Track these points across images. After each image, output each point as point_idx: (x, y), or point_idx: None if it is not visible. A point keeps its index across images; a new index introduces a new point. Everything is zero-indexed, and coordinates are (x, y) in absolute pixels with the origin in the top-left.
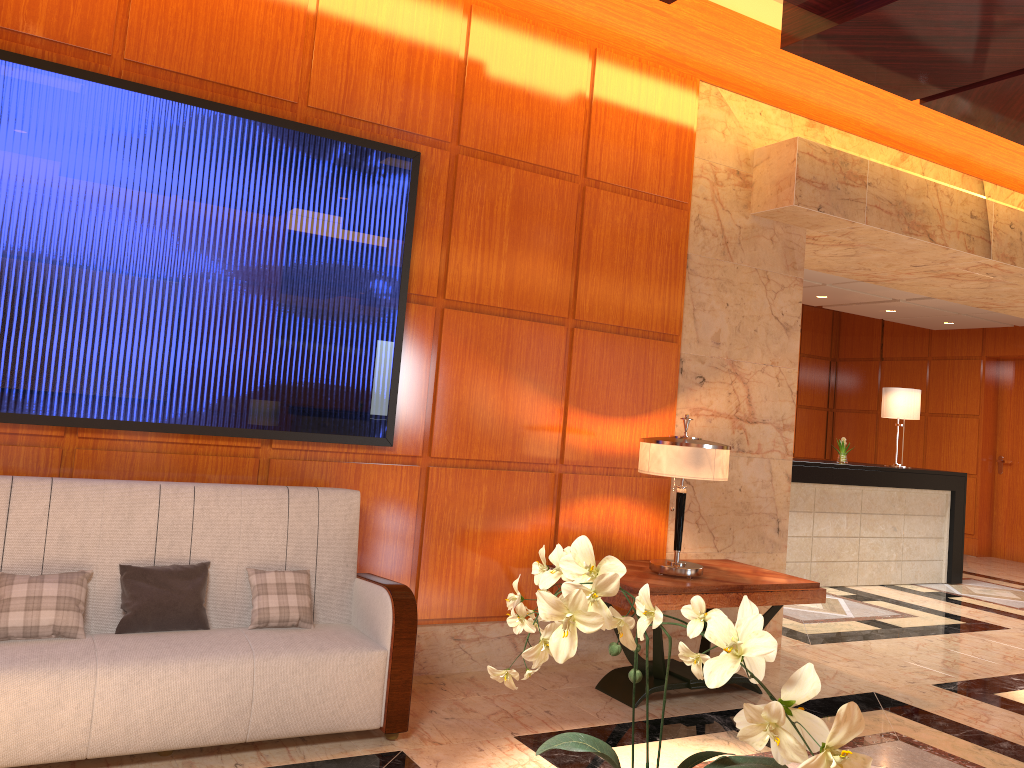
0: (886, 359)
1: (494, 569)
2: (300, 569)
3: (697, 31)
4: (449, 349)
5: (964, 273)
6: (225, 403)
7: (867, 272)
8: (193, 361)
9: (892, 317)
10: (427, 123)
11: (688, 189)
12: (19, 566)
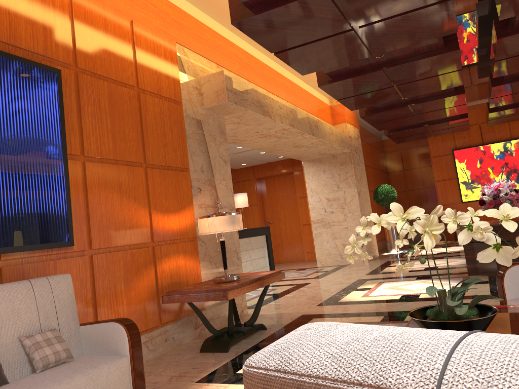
0: None
1: (133, 306)
2: (50, 329)
3: (171, 17)
4: (91, 185)
5: (273, 134)
6: None
7: (235, 137)
8: None
9: None
10: (59, 53)
11: (181, 95)
12: None
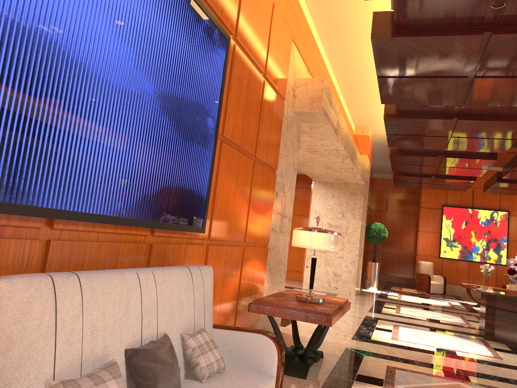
0: None
1: (222, 309)
2: (199, 328)
3: (293, 10)
4: (221, 169)
5: (321, 151)
6: (144, 200)
7: None
8: (133, 164)
9: None
10: (228, 19)
11: (286, 93)
12: (66, 370)
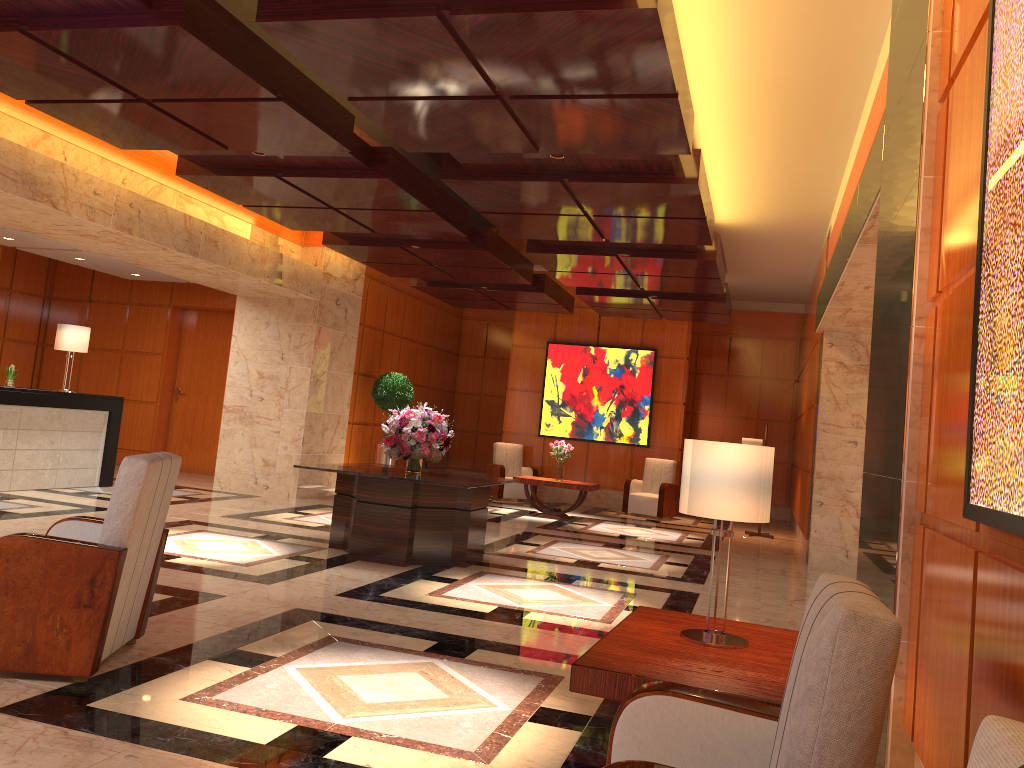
0: (95, 301)
1: None
2: None
3: None
4: None
5: (100, 236)
6: None
7: (21, 224)
8: None
9: (86, 264)
10: None
11: None
12: None
